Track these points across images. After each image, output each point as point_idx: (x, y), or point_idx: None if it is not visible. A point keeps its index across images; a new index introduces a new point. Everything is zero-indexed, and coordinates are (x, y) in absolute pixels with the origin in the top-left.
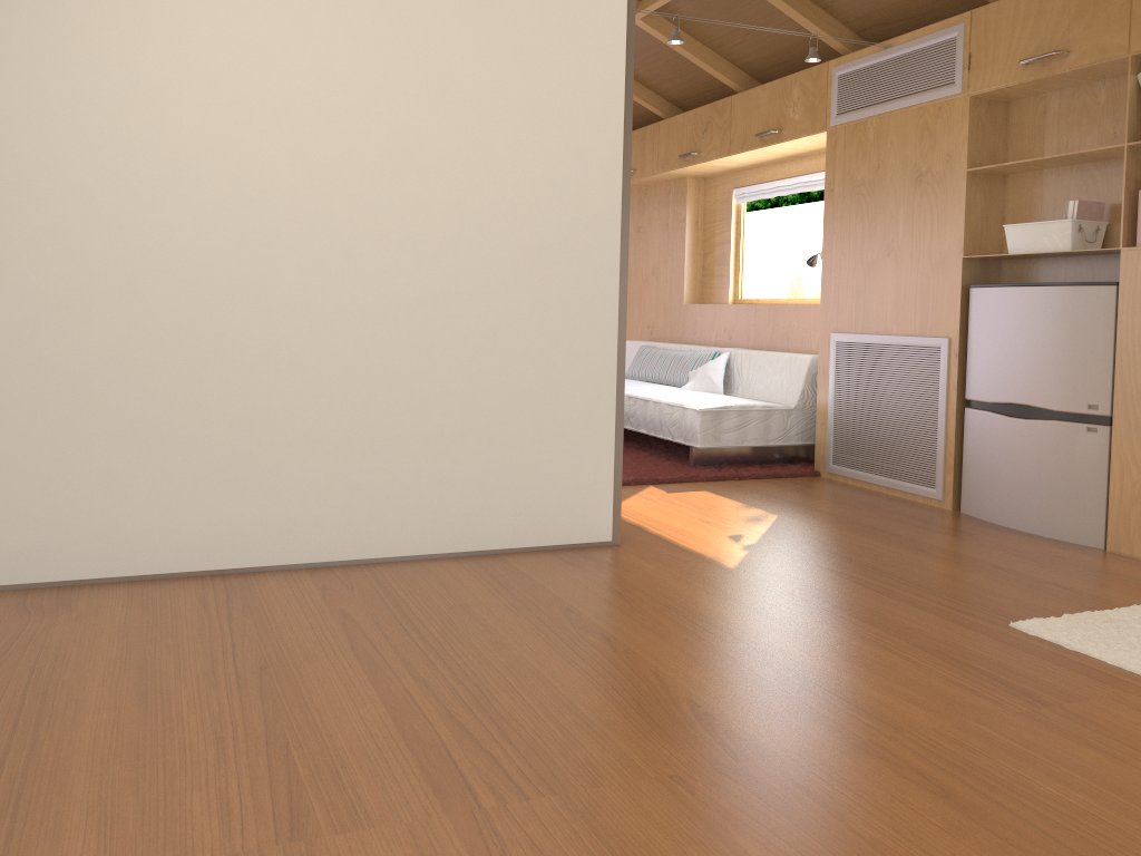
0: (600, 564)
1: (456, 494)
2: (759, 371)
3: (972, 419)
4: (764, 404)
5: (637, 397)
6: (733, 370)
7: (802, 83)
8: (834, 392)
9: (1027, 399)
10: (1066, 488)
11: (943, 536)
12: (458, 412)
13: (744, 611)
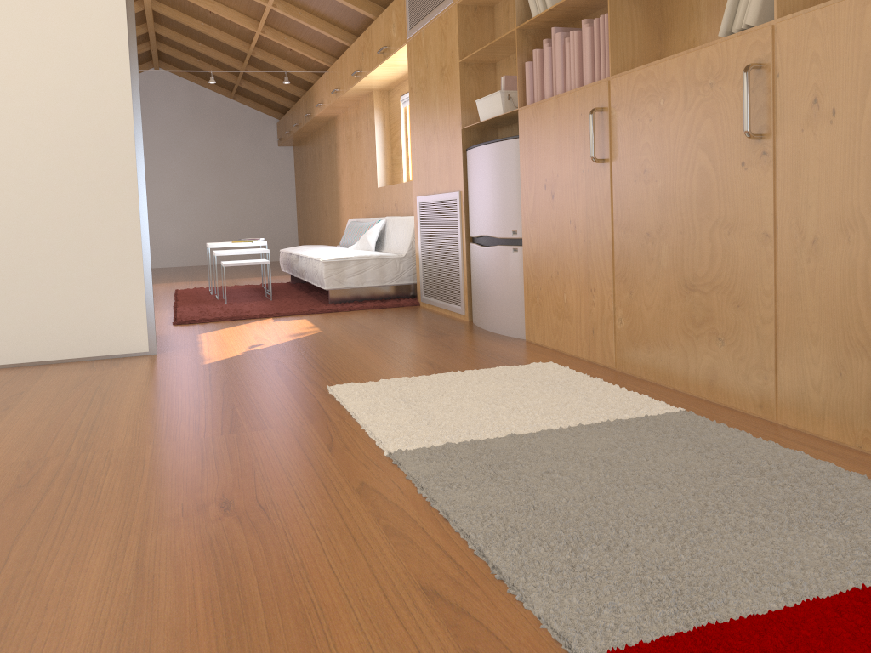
0: (112, 366)
1: (12, 321)
2: (395, 231)
3: (471, 251)
4: (380, 254)
5: (307, 257)
6: (386, 233)
7: (395, 8)
8: (420, 241)
9: (487, 231)
10: (507, 296)
11: (418, 337)
12: (8, 263)
13: (148, 388)
